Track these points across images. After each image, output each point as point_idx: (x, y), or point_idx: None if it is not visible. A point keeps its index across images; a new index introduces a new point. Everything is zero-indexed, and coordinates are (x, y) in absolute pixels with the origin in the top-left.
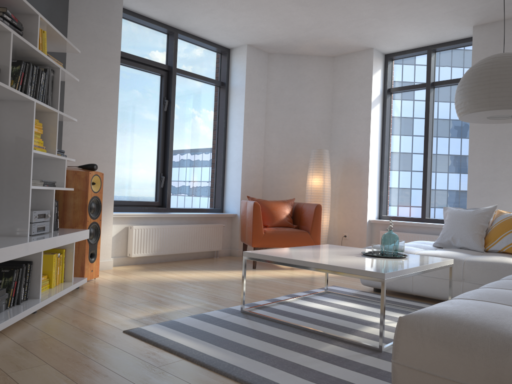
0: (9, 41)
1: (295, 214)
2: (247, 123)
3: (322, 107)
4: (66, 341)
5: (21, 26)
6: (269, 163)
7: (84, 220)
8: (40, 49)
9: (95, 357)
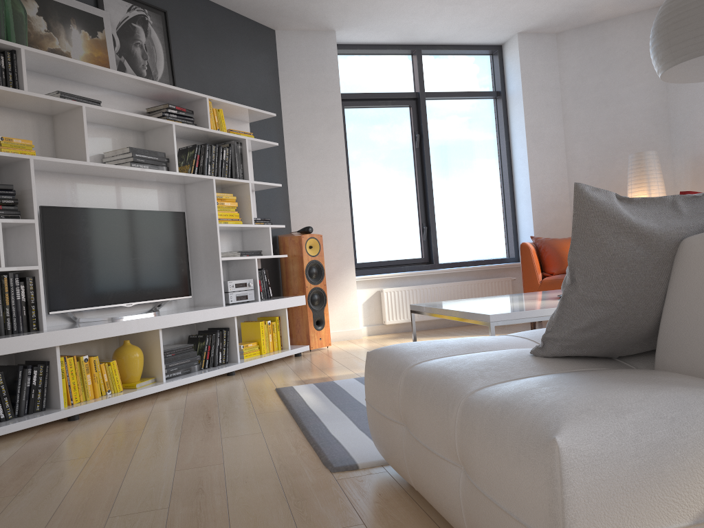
0: (172, 132)
1: None
2: (532, 138)
3: (650, 87)
4: (221, 395)
5: (191, 113)
6: None
7: (303, 286)
8: (217, 127)
9: (223, 405)
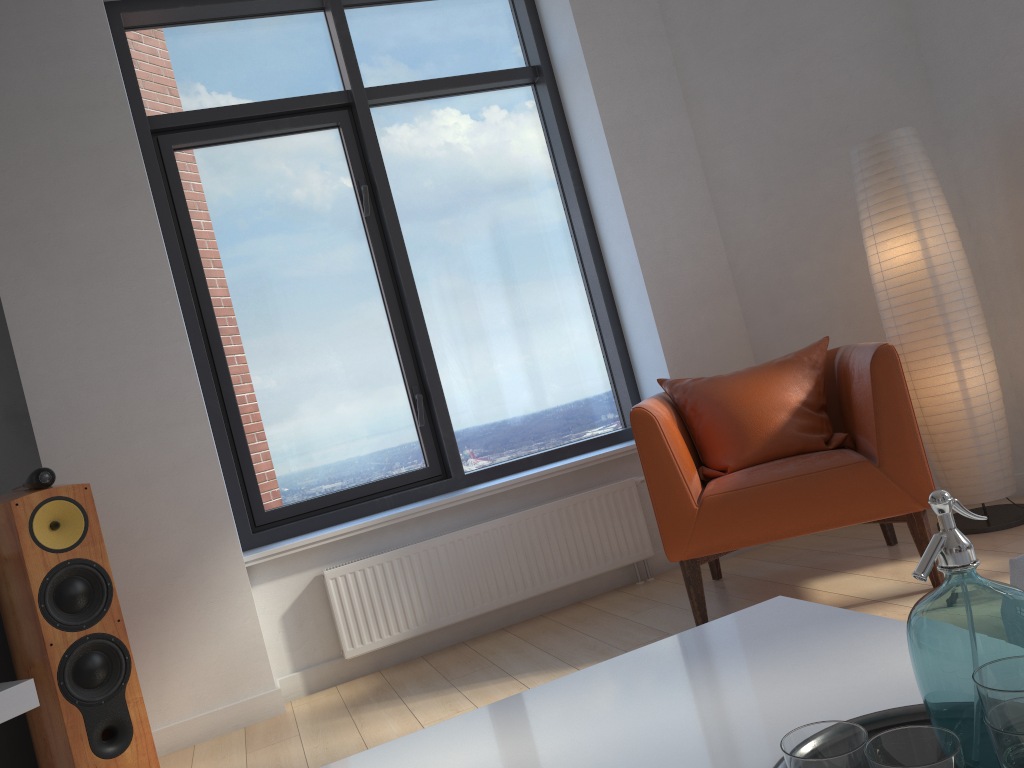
0: None
1: (840, 391)
2: (624, 154)
3: None
4: None
5: None
6: (743, 245)
7: (40, 646)
8: None
9: None
